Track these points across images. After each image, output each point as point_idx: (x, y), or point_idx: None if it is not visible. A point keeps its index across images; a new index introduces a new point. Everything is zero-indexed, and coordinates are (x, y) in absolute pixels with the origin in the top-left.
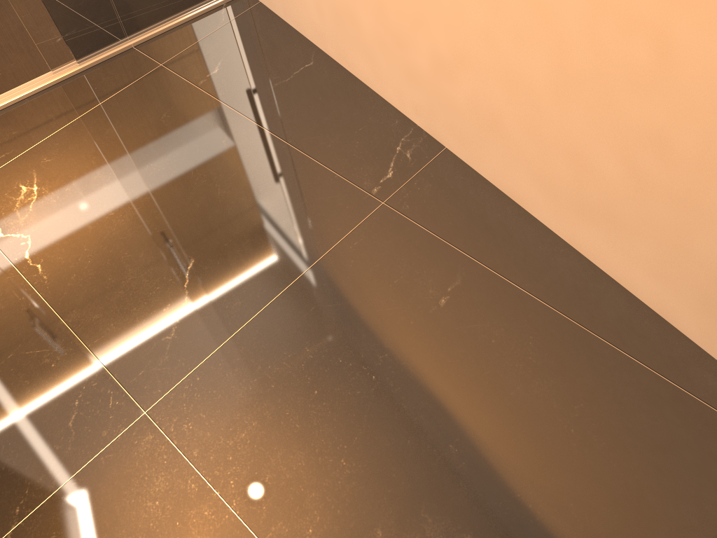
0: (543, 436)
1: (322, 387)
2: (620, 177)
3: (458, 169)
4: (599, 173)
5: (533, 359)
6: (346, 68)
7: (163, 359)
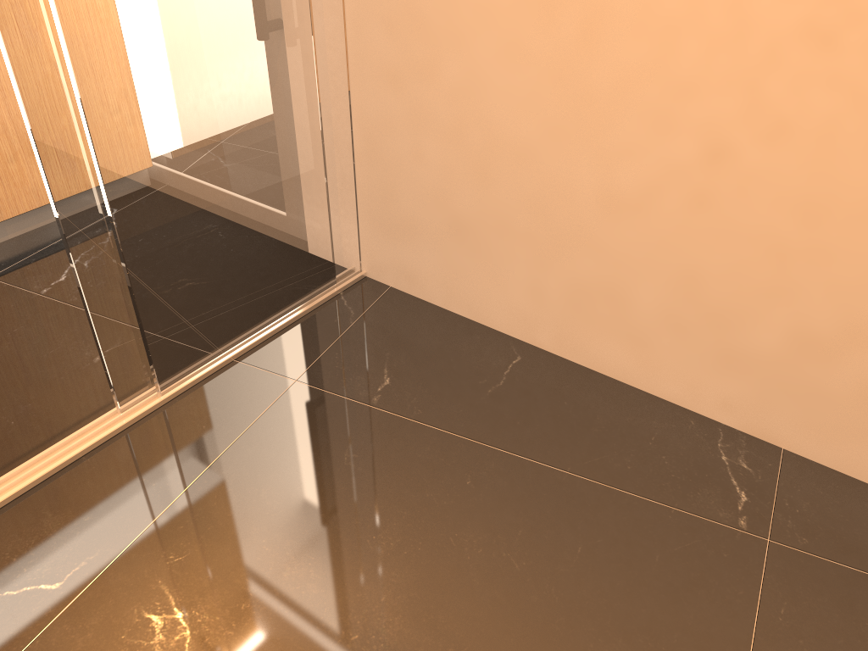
0: None
1: None
2: None
3: (823, 475)
4: None
5: None
6: (571, 359)
7: None
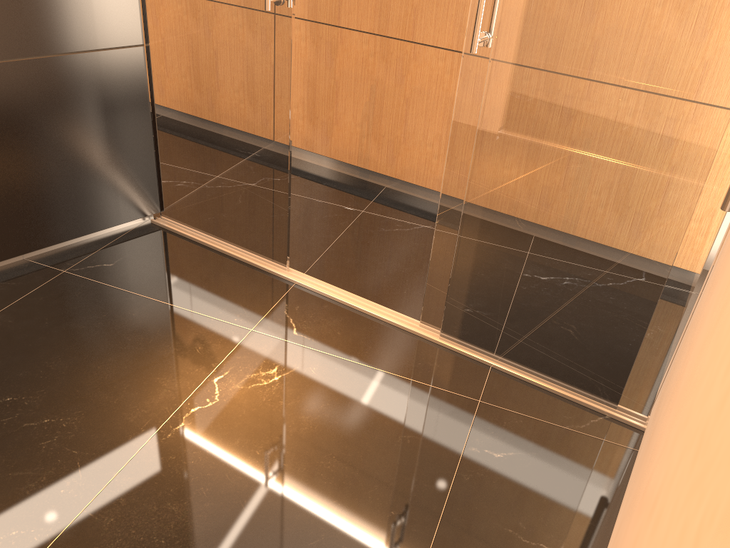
0: None
1: None
2: None
3: None
4: None
5: None
6: None
7: None
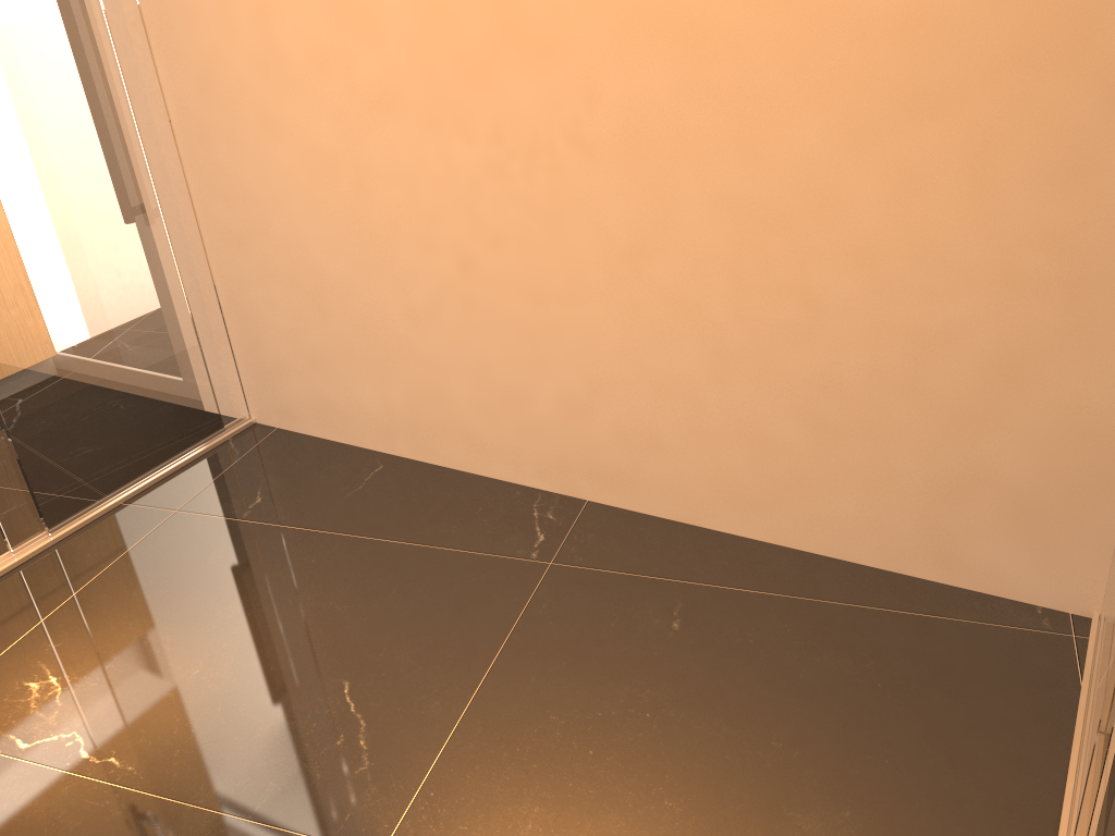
0: (856, 699)
1: (595, 744)
2: (802, 435)
3: (613, 513)
4: (780, 441)
5: (800, 642)
6: (427, 461)
7: (370, 792)
